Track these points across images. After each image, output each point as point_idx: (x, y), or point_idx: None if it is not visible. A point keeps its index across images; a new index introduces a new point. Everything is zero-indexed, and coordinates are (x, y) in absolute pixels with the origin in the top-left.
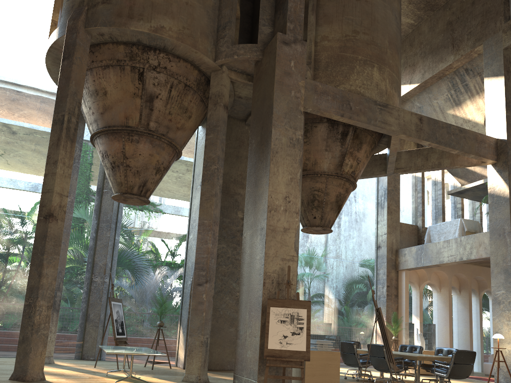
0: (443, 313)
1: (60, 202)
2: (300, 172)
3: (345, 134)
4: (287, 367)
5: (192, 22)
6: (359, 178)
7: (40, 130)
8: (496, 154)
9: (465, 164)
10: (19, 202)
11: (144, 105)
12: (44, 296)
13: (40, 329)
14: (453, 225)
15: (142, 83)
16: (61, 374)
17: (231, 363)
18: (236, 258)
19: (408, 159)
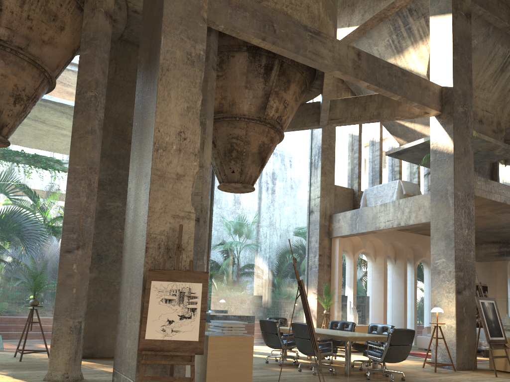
0: (378, 284)
1: None
2: (211, 111)
3: (269, 68)
4: (171, 364)
5: None
6: (289, 130)
7: None
8: (440, 104)
9: (406, 115)
10: None
11: None
12: None
13: None
14: (391, 188)
15: None
16: None
17: None
18: None
19: (344, 108)
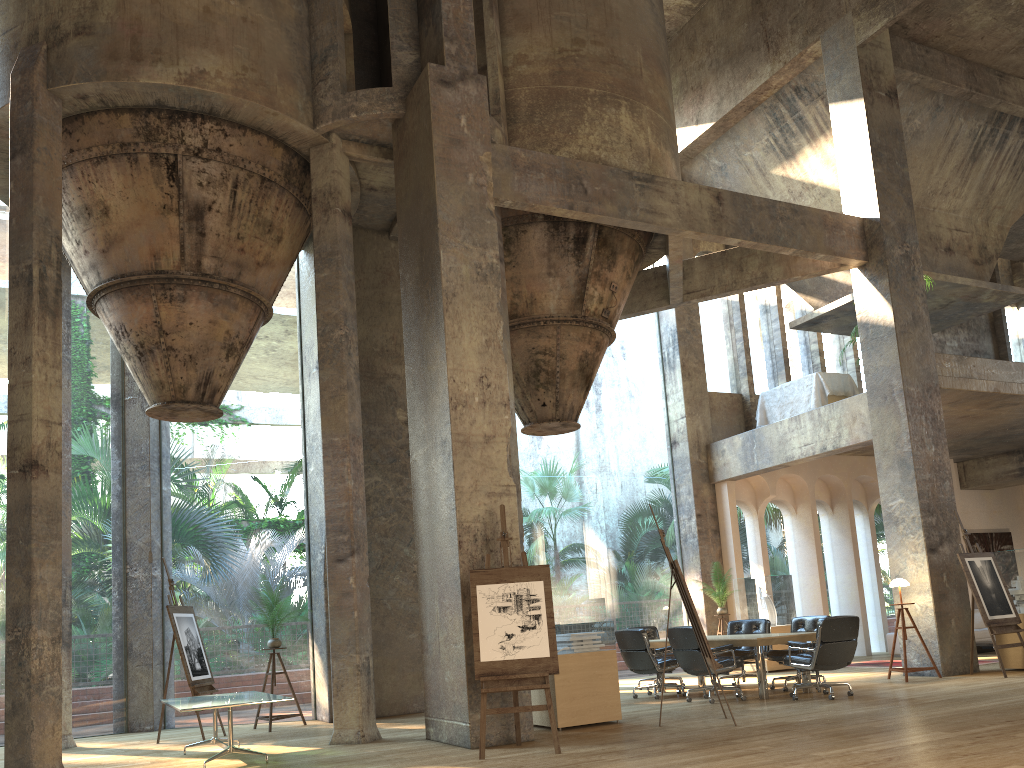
0: (806, 552)
1: (48, 437)
2: (505, 324)
3: (581, 240)
4: (520, 690)
5: (260, 56)
6: (621, 318)
7: None
8: (864, 248)
9: (811, 272)
10: None
11: (188, 227)
12: (43, 622)
13: (44, 685)
14: (805, 387)
15: (178, 183)
16: (95, 764)
17: (420, 698)
18: (404, 499)
19: (707, 272)
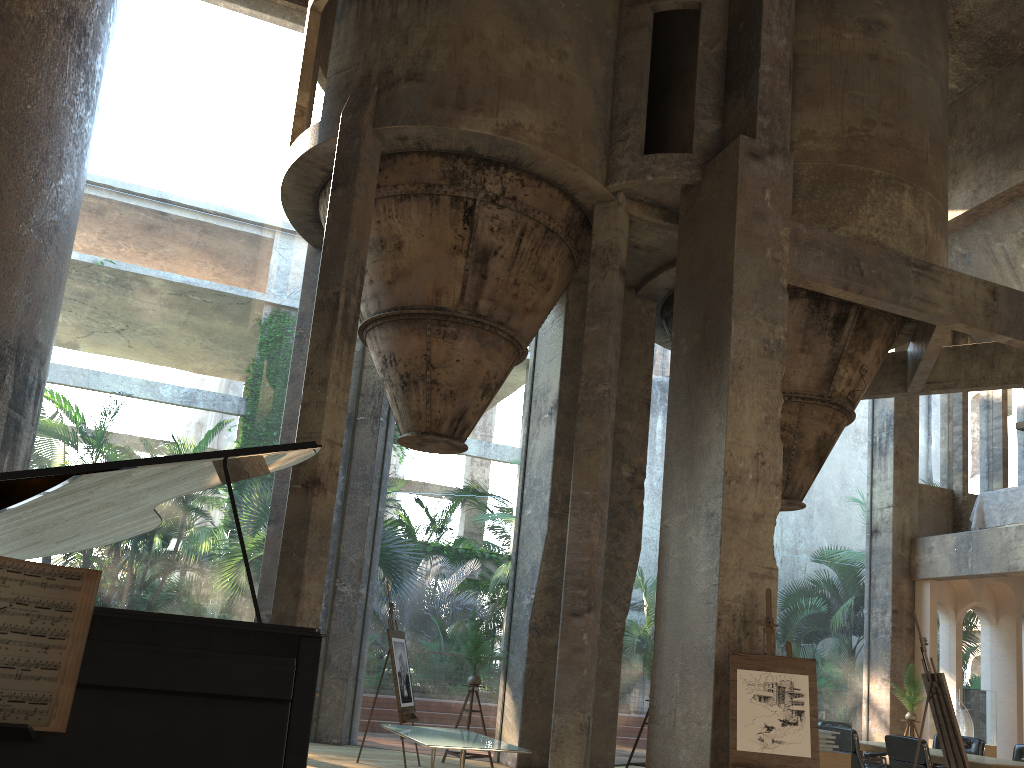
0: (1004, 667)
1: (331, 457)
2: None
3: (840, 320)
4: None
5: (569, 113)
6: None
7: (169, 276)
8: None
9: None
10: (151, 422)
11: (472, 268)
12: None
13: None
14: None
15: (471, 227)
16: None
17: (605, 760)
18: (617, 555)
19: (952, 364)
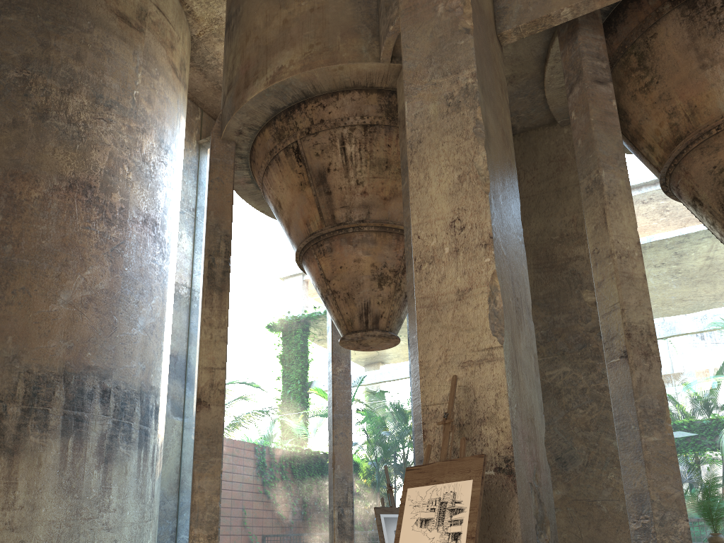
0: None
1: (211, 380)
2: (613, 151)
3: None
4: None
5: (324, 30)
6: None
7: None
8: None
9: None
10: None
11: (318, 192)
12: (199, 522)
13: None
14: None
15: (303, 162)
16: None
17: None
18: (600, 386)
19: None
